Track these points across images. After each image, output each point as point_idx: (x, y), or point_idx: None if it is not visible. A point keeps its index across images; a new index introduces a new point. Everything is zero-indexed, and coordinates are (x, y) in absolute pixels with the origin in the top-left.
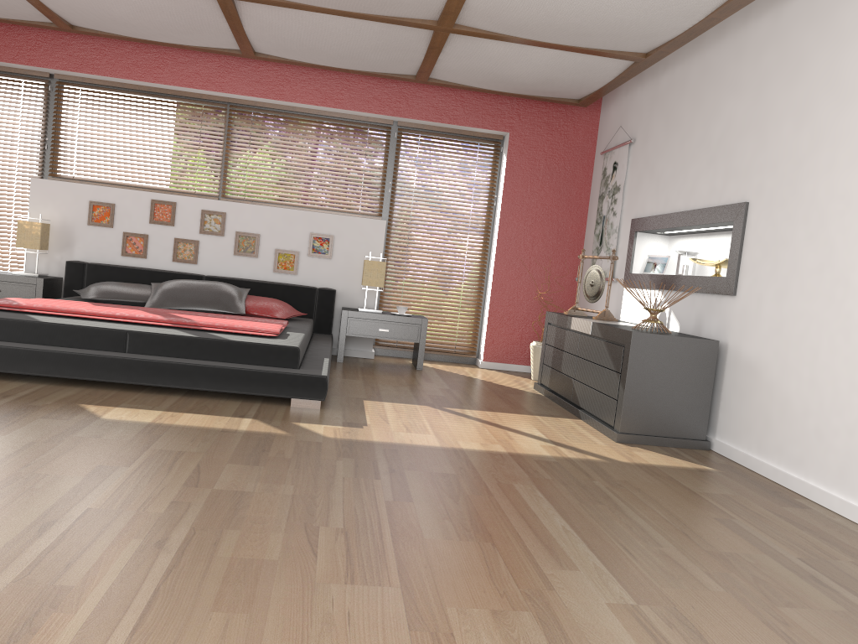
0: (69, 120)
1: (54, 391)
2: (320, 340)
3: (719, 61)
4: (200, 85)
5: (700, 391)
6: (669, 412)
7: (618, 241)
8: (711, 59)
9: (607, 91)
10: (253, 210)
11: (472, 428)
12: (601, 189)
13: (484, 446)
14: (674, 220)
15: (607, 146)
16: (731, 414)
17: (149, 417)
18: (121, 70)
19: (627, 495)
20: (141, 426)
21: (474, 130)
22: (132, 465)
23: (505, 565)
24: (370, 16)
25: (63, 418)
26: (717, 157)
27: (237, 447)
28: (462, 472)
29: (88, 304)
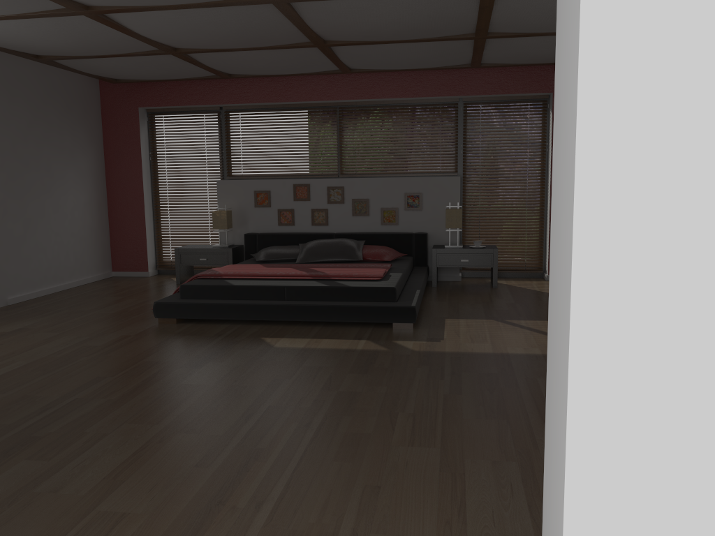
0: (235, 136)
1: (246, 329)
2: (417, 272)
3: None
4: (316, 97)
5: None
6: None
7: None
8: None
9: None
10: (362, 182)
11: (522, 335)
12: None
13: (525, 350)
14: None
15: None
16: None
17: (302, 343)
18: (263, 97)
19: None
20: (297, 350)
21: (524, 95)
22: (292, 378)
23: (511, 434)
24: (424, 39)
25: (252, 348)
26: None
27: (354, 361)
28: (502, 371)
29: (260, 266)
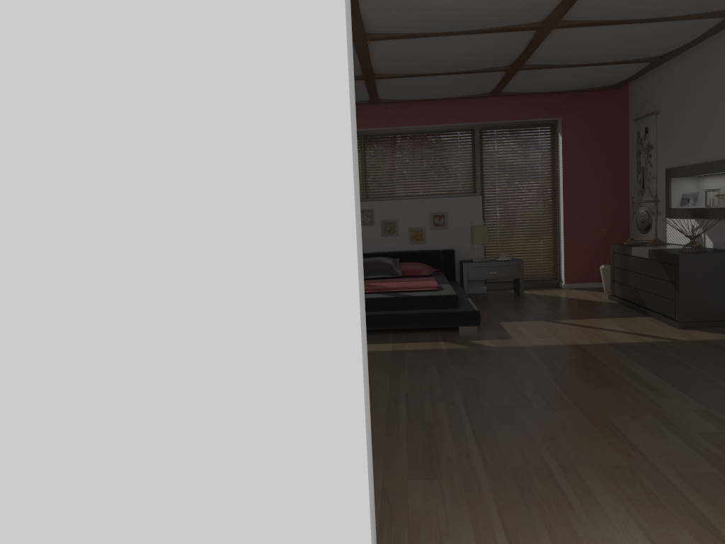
0: None
1: None
2: (452, 285)
3: (716, 56)
4: None
5: None
6: (713, 304)
7: (657, 184)
8: (710, 54)
9: (633, 79)
10: (390, 204)
11: (578, 331)
12: (637, 147)
13: (591, 341)
14: (699, 169)
15: (638, 115)
16: None
17: (387, 347)
18: None
19: (691, 359)
20: (388, 352)
21: (534, 120)
22: (405, 372)
23: (629, 398)
24: (465, 72)
25: None
26: (724, 124)
27: (449, 357)
28: (584, 357)
29: None
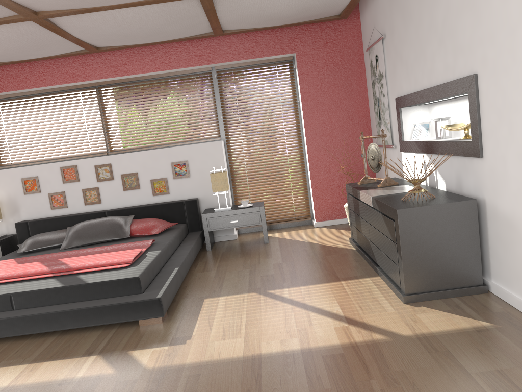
0: None
1: None
2: (188, 240)
3: None
4: (72, 79)
5: (468, 245)
6: (445, 268)
7: (390, 116)
8: None
9: (355, 3)
10: (128, 156)
11: (282, 316)
12: (371, 77)
13: (282, 344)
14: (424, 96)
15: (369, 43)
16: (500, 262)
17: (10, 377)
18: (18, 84)
19: None
20: None
21: (270, 58)
22: None
23: None
24: (145, 1)
25: None
26: (444, 37)
27: None
28: None
29: (11, 262)
